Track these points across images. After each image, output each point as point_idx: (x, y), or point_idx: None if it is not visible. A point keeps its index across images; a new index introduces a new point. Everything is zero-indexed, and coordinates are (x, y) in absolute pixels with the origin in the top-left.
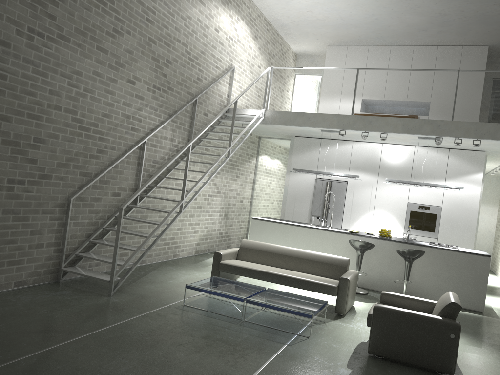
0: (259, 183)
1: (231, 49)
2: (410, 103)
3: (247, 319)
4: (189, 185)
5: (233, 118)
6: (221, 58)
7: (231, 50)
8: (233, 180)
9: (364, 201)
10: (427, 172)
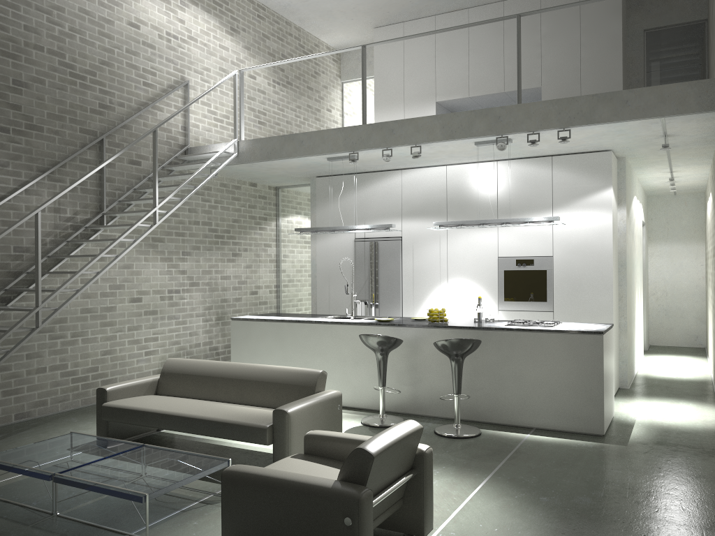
0: (284, 260)
1: (177, 52)
2: (514, 96)
3: (69, 511)
4: (118, 279)
5: (154, 160)
6: (154, 69)
7: (176, 55)
8: (226, 262)
9: (432, 266)
10: (522, 201)
